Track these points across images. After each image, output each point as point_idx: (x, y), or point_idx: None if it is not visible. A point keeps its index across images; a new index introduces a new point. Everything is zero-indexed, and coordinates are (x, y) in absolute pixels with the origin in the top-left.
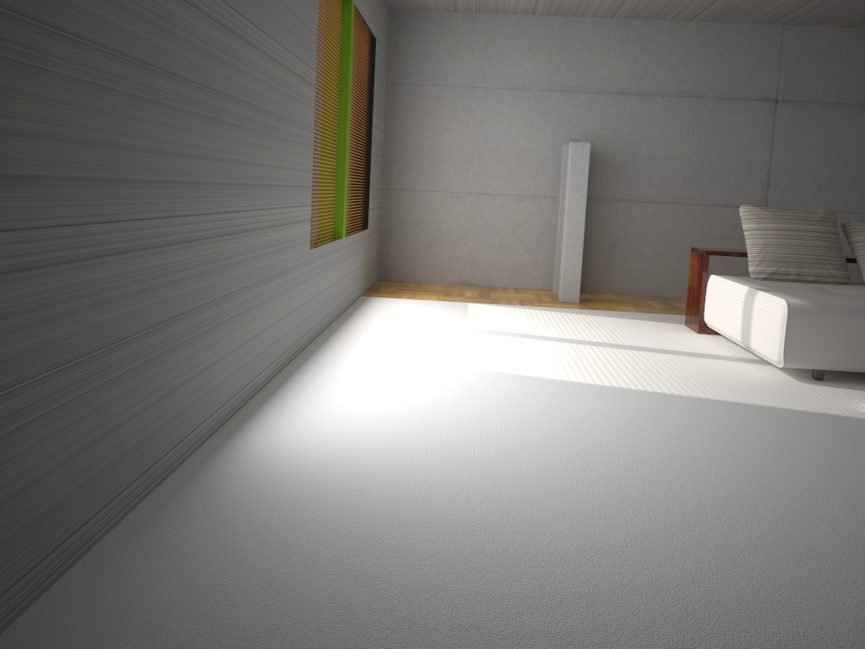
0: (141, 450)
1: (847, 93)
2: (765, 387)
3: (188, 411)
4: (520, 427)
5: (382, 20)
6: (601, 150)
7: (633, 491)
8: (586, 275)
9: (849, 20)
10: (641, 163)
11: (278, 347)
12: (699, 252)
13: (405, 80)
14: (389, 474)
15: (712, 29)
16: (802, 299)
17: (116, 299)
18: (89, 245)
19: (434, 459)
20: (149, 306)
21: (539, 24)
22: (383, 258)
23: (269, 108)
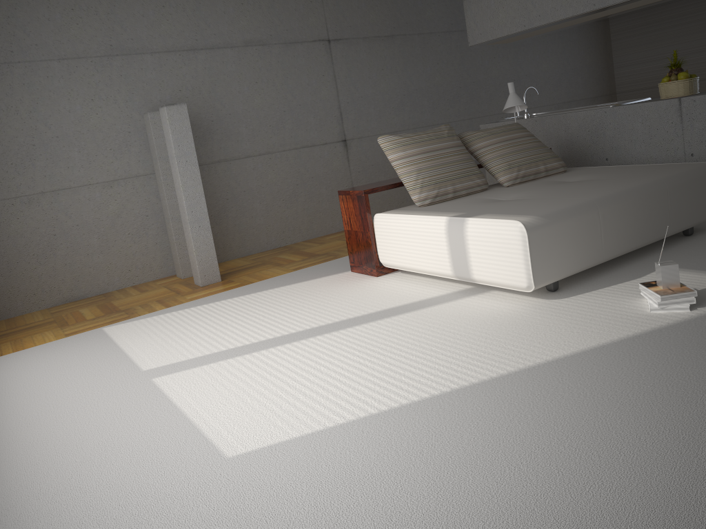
0: None
1: (379, 27)
2: (543, 320)
3: None
4: None
5: None
6: None
7: None
8: None
9: None
10: (228, 119)
11: None
12: (354, 193)
13: None
14: None
15: None
16: (525, 215)
17: None
18: None
19: None
20: None
21: None
22: None
23: None
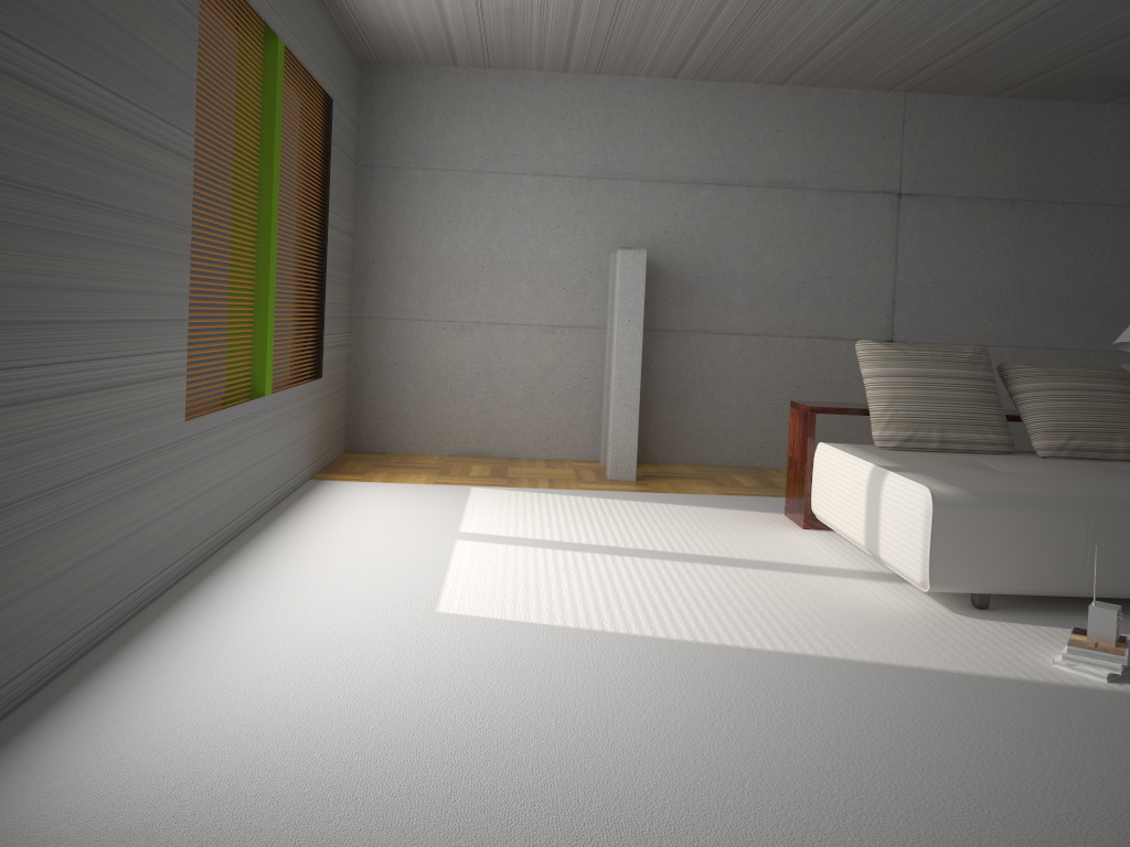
0: None
1: (992, 184)
2: (905, 627)
3: None
4: (501, 740)
5: (345, 74)
6: (664, 262)
7: None
8: (648, 438)
9: (991, 86)
10: (720, 279)
11: (103, 596)
12: (802, 408)
13: (385, 161)
14: None
15: (811, 95)
16: (953, 485)
17: None
18: None
19: (320, 836)
20: None
21: (574, 86)
22: (354, 418)
23: (70, 190)
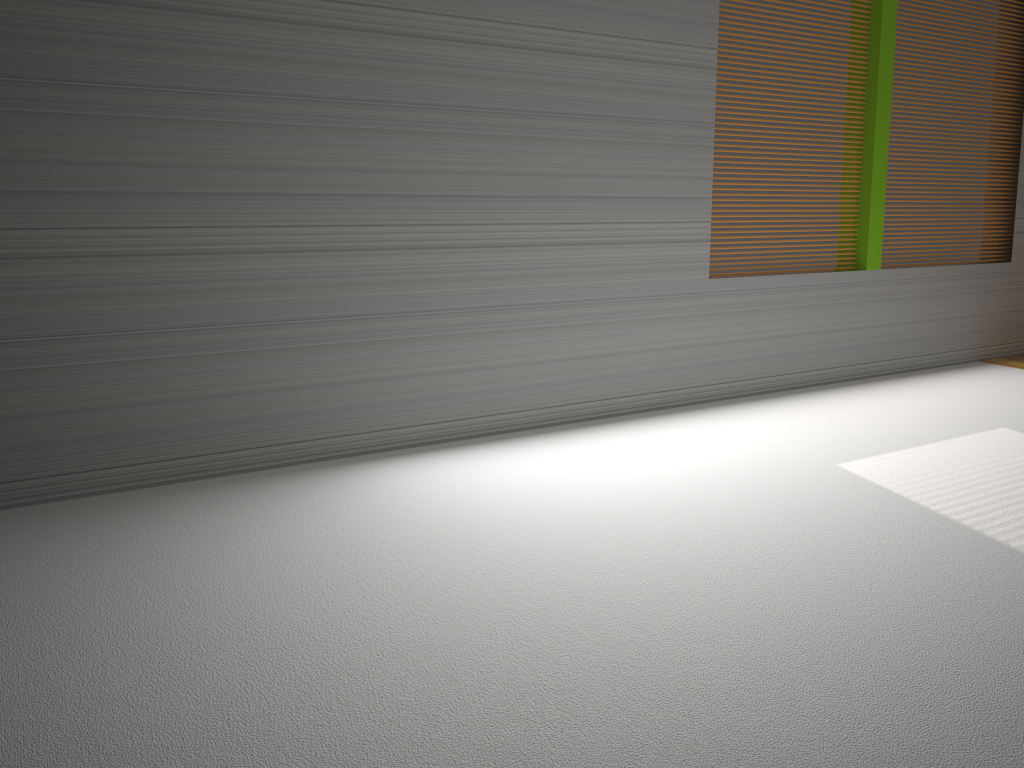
0: (213, 431)
1: None
2: None
3: (319, 415)
4: (669, 539)
5: None
6: None
7: (554, 648)
8: None
9: None
10: None
11: (590, 388)
12: None
13: None
14: (396, 525)
15: None
16: None
17: (154, 293)
18: (103, 245)
19: (472, 530)
20: (220, 305)
21: None
22: None
23: (537, 108)
